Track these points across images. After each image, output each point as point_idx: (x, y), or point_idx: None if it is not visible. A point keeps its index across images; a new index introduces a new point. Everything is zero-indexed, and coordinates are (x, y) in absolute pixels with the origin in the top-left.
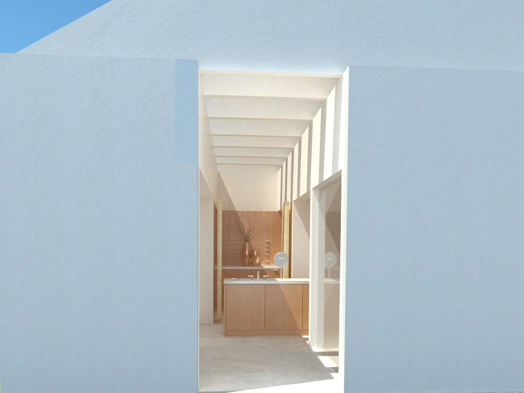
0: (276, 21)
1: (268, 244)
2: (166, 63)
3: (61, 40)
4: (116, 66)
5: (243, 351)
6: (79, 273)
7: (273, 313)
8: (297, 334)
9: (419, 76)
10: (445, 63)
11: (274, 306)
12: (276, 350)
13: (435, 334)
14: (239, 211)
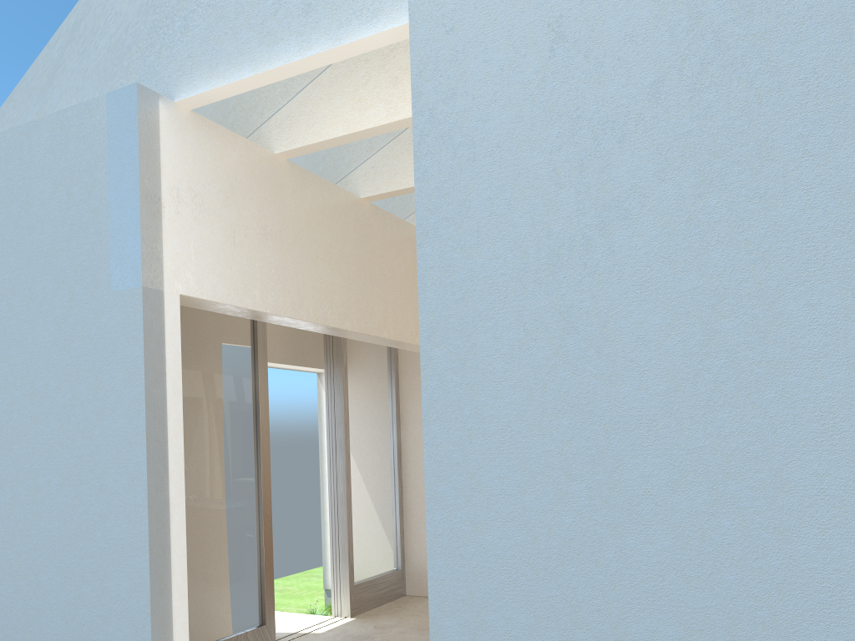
0: None
1: None
2: (95, 106)
3: (6, 119)
4: (35, 136)
5: None
6: None
7: None
8: None
9: None
10: None
11: None
12: None
13: None
14: None
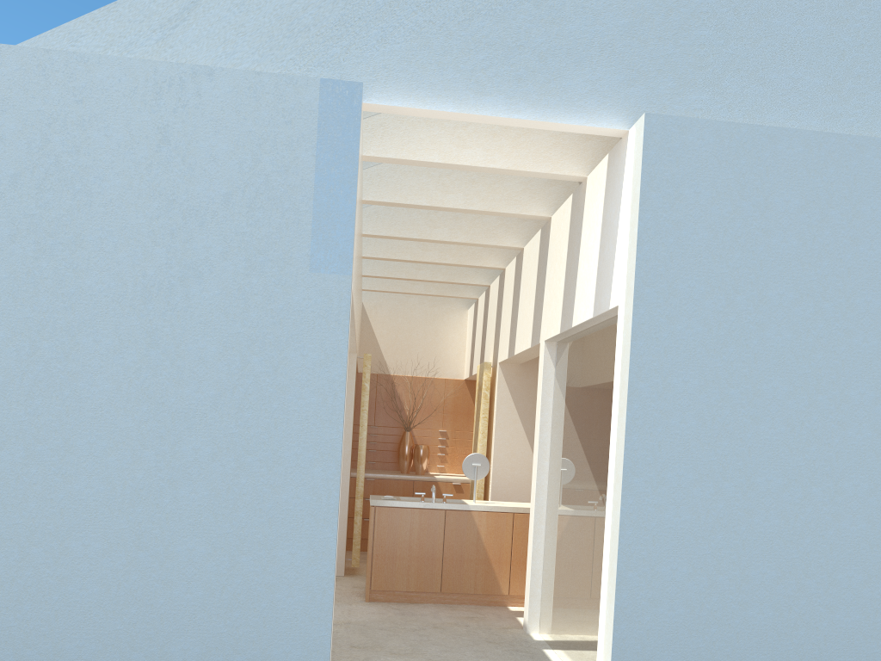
0: (510, 25)
1: (445, 437)
2: (303, 84)
3: (102, 30)
4: (207, 83)
5: (405, 634)
6: (108, 477)
7: (458, 564)
8: (498, 603)
9: (771, 142)
10: (814, 124)
11: (460, 550)
12: (465, 635)
13: (781, 625)
14: (395, 375)
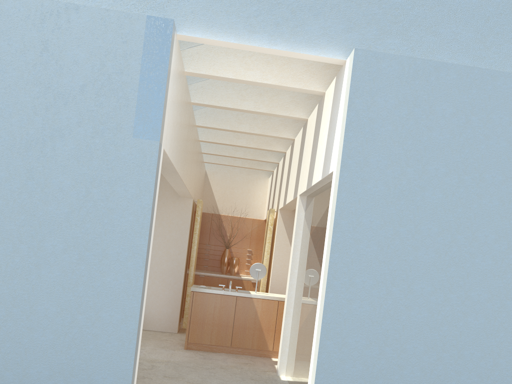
0: None
1: (250, 254)
2: (135, 18)
3: None
4: (74, 15)
5: (201, 371)
6: None
7: (242, 330)
8: (266, 356)
9: (436, 71)
10: (467, 62)
11: (244, 322)
12: (239, 374)
13: (425, 382)
14: (223, 215)
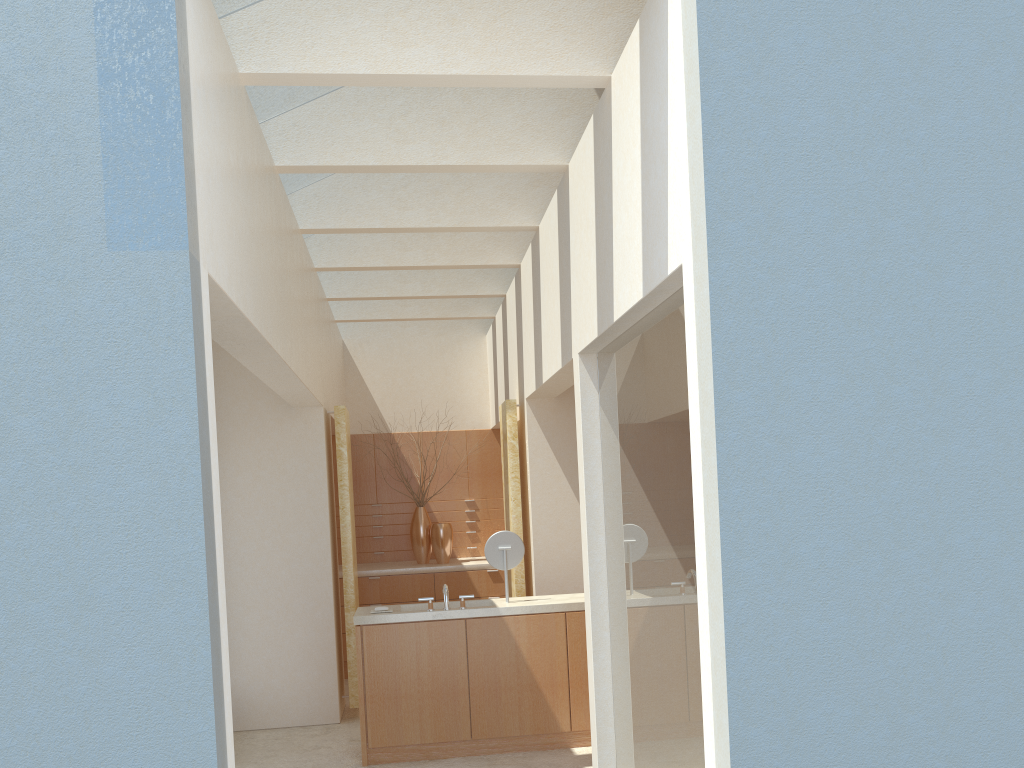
0: None
1: (473, 509)
2: None
3: None
4: None
5: None
6: None
7: (492, 696)
8: (558, 745)
9: None
10: None
11: (494, 675)
12: None
13: None
14: (398, 433)
